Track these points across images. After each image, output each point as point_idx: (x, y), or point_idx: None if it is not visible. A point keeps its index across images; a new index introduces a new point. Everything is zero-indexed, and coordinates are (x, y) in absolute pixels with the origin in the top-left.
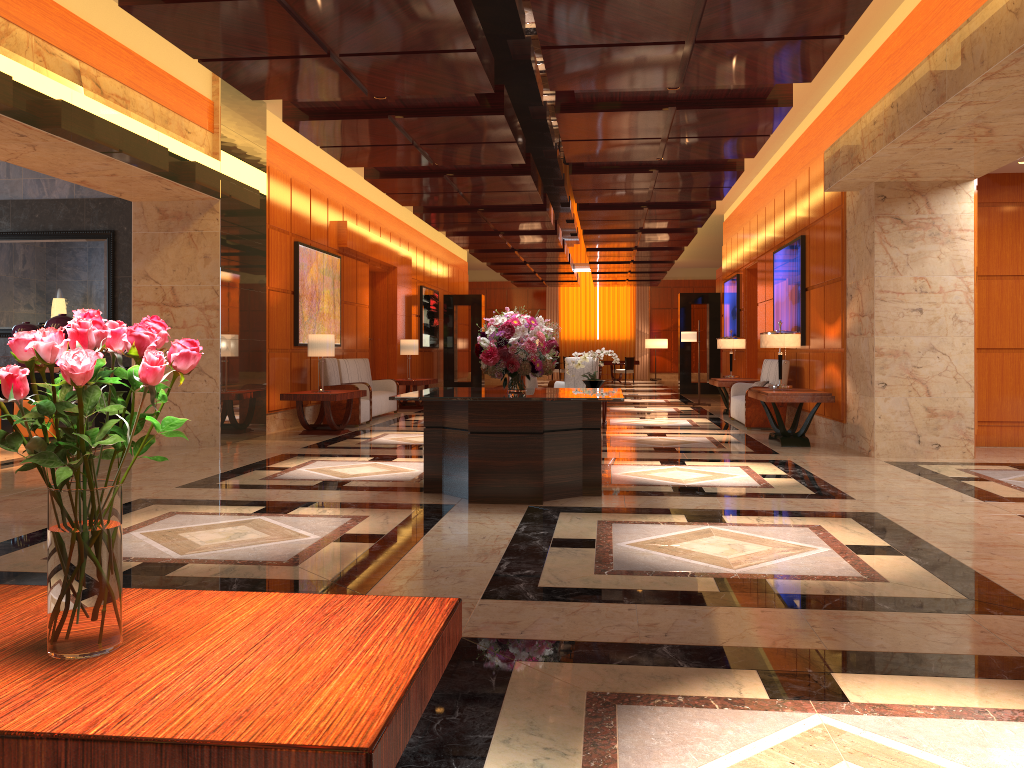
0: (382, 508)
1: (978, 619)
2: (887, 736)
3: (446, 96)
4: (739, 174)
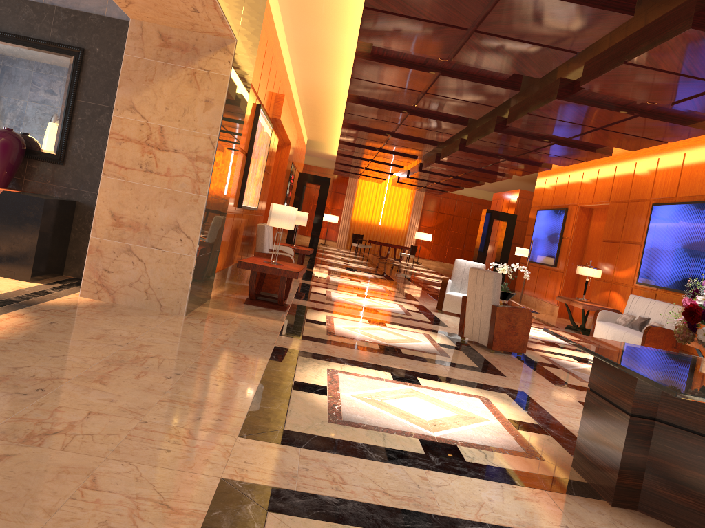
0: None
1: None
2: None
3: None
4: (703, 134)
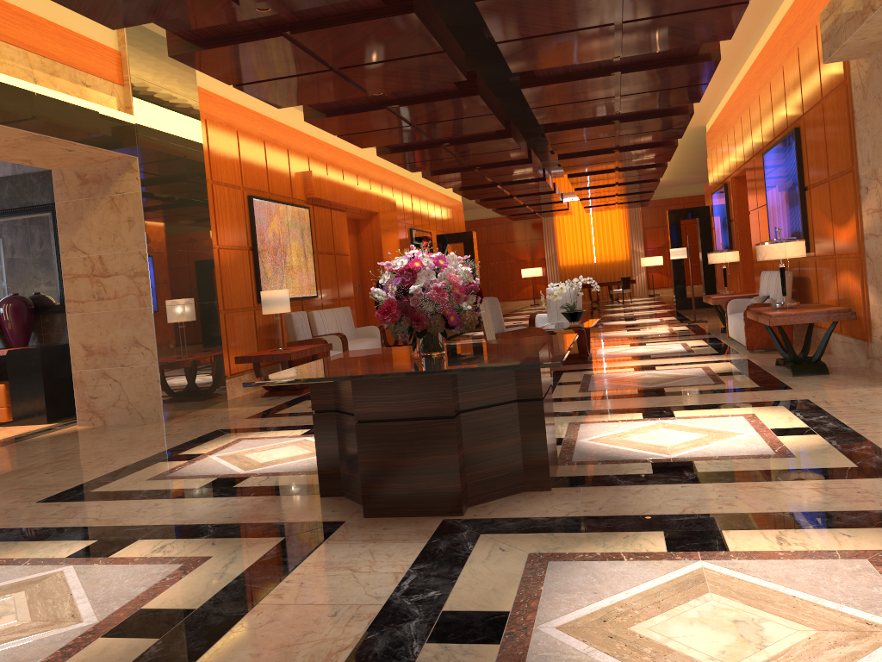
0: (243, 536)
1: None
2: None
3: None
4: (715, 65)
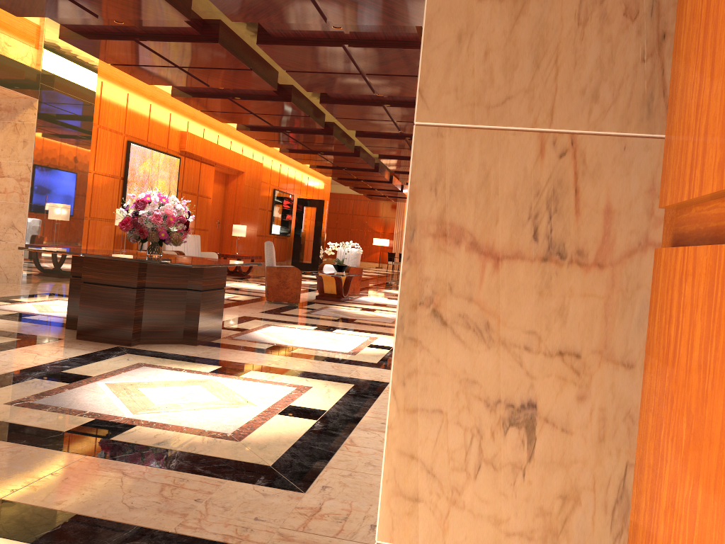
0: None
1: (227, 487)
2: None
3: (168, 24)
4: None
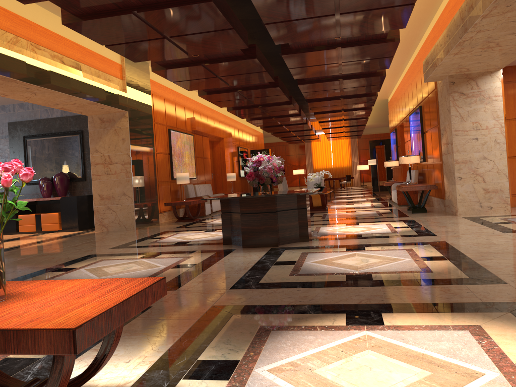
0: (200, 252)
1: (469, 287)
2: (394, 339)
3: (227, 52)
4: (384, 77)
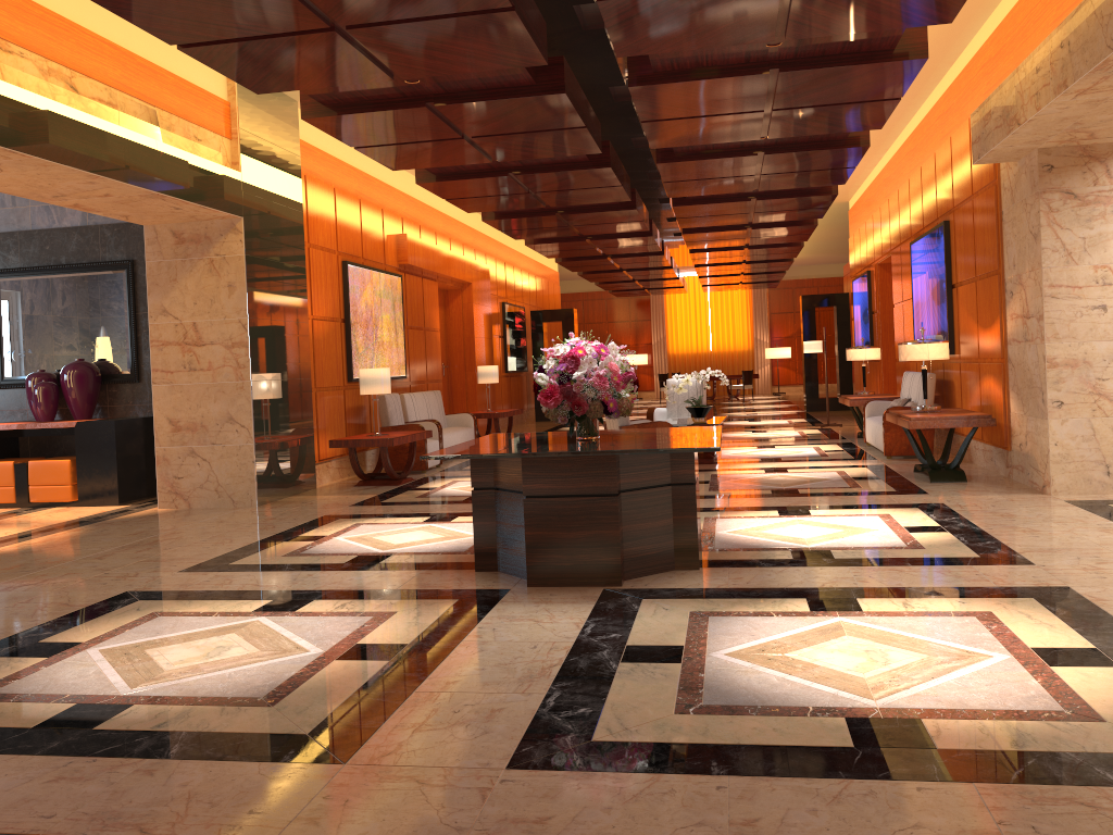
0: (417, 598)
1: None
2: None
3: (492, 74)
4: (864, 151)
